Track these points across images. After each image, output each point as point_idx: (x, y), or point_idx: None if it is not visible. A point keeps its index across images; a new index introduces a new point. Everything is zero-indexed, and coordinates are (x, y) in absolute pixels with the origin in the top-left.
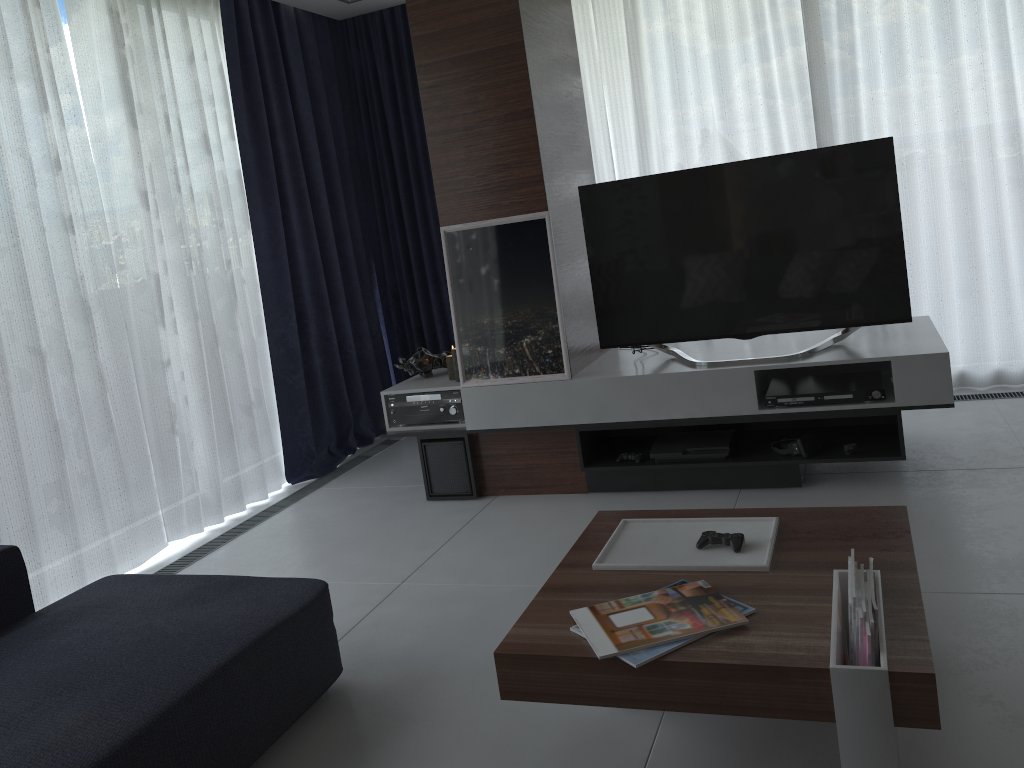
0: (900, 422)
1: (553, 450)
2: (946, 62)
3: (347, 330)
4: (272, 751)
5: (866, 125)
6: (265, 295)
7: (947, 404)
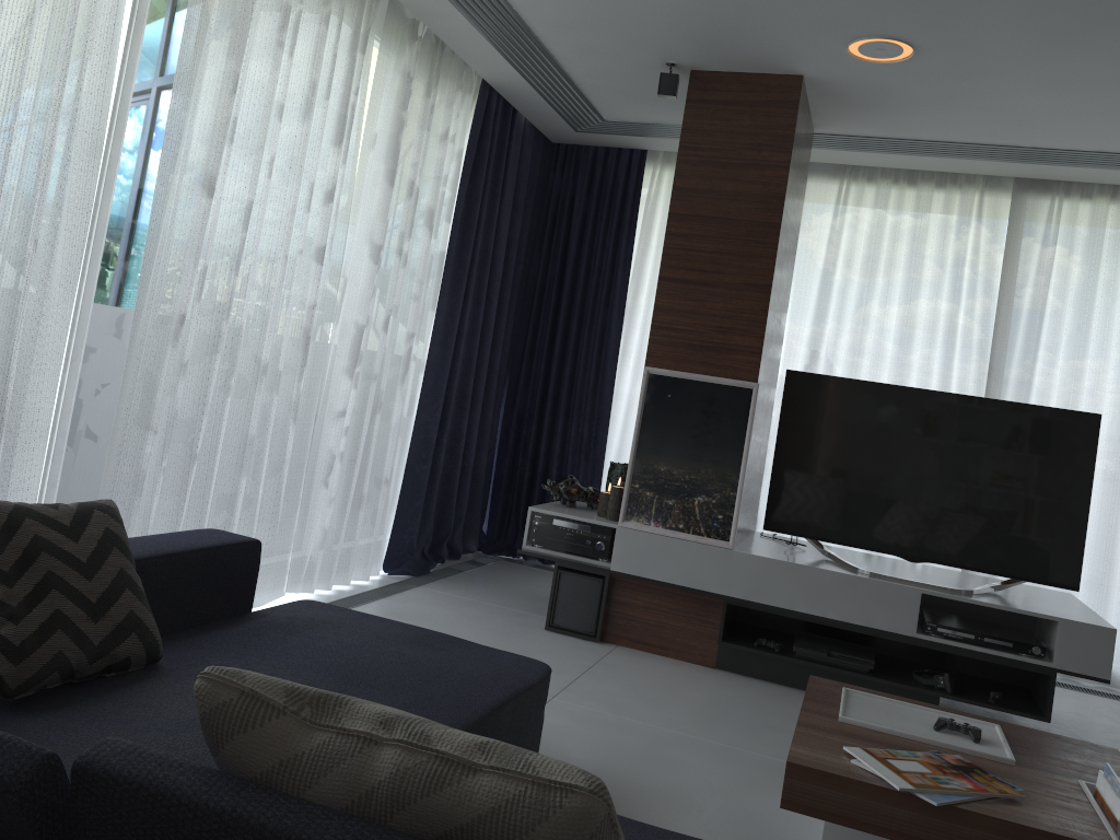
0: (1053, 684)
1: (691, 615)
2: None
3: (474, 437)
4: None
5: (1035, 396)
6: (426, 378)
7: (1103, 679)
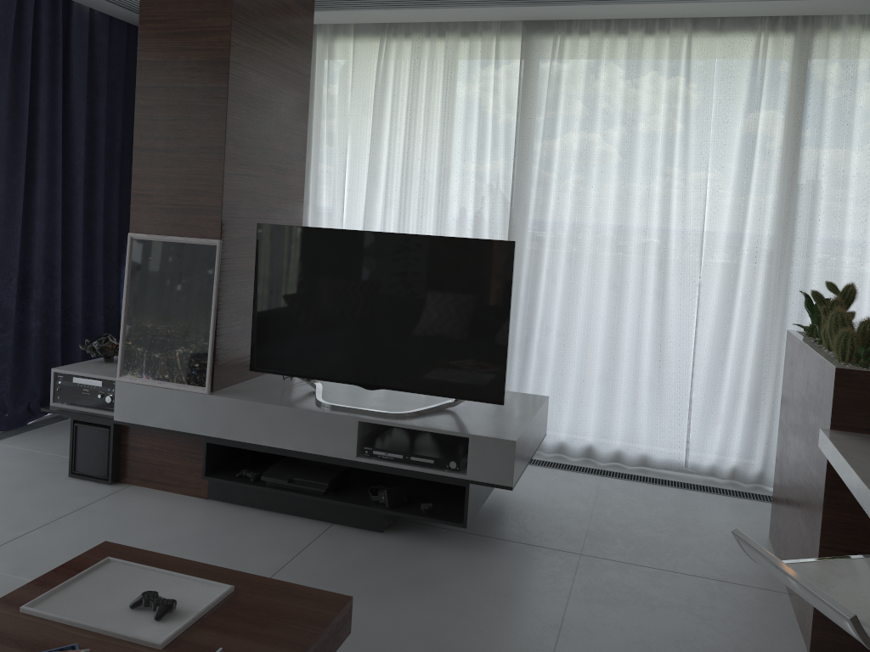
0: (467, 494)
1: (186, 454)
2: (620, 181)
3: (77, 300)
4: None
5: (551, 219)
6: None
7: (507, 486)
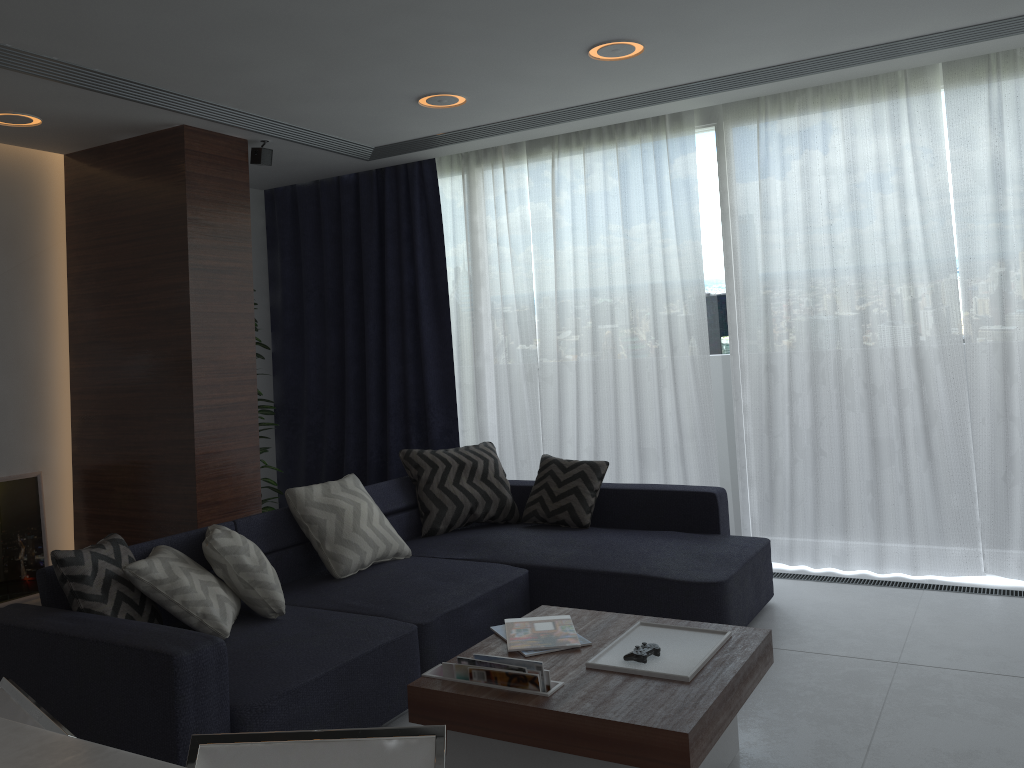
0: None
1: None
2: None
3: None
4: None
5: None
6: None
7: None
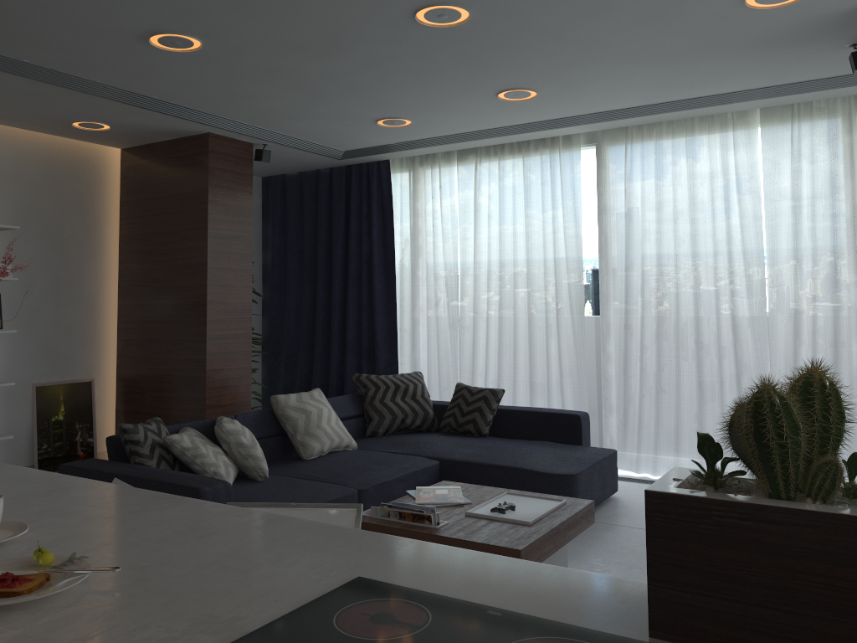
0: None
1: None
2: None
3: None
4: None
5: None
6: None
7: None
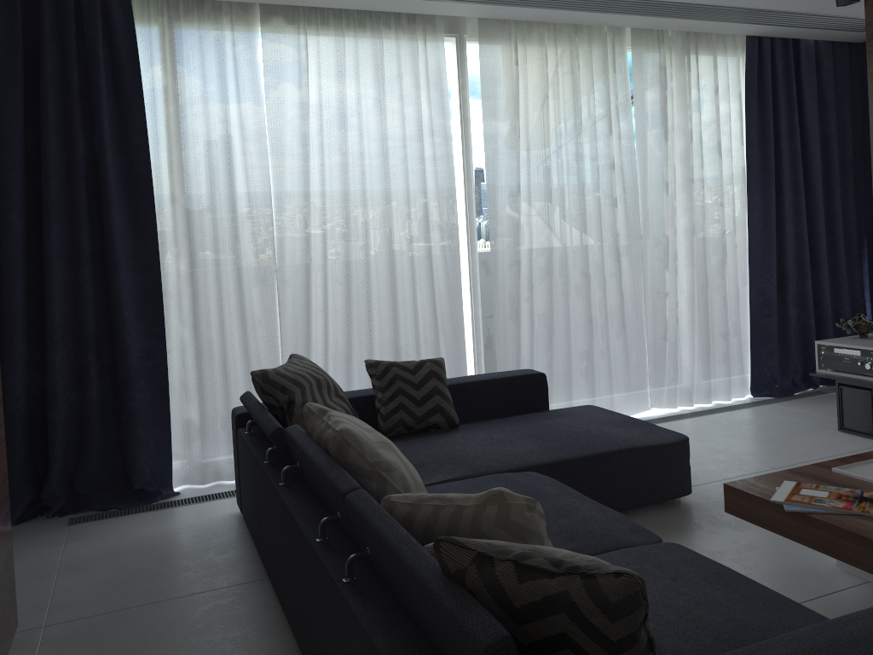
0: None
1: None
2: None
3: (824, 292)
4: (631, 514)
5: None
6: (751, 257)
7: None
